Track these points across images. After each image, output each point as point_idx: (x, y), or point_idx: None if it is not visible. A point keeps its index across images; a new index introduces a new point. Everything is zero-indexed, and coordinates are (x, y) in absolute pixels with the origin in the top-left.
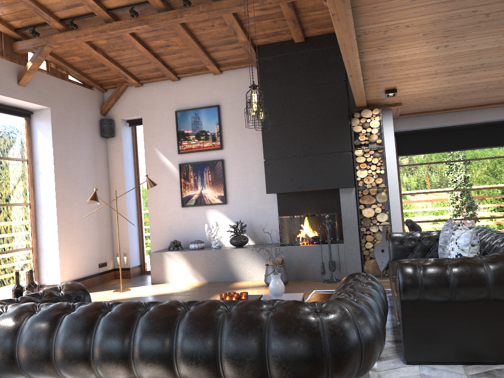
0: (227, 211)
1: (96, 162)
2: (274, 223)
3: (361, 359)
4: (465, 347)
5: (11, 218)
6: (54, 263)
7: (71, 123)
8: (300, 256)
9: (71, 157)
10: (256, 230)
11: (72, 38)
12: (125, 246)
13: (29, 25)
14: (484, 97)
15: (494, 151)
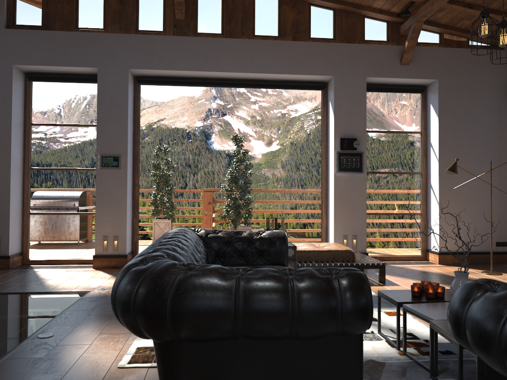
0: None
1: (500, 130)
2: None
3: (132, 316)
4: None
5: (400, 185)
6: (436, 231)
7: (465, 91)
8: None
9: (462, 126)
10: None
11: (429, 7)
12: None
13: (404, 7)
14: None
15: None
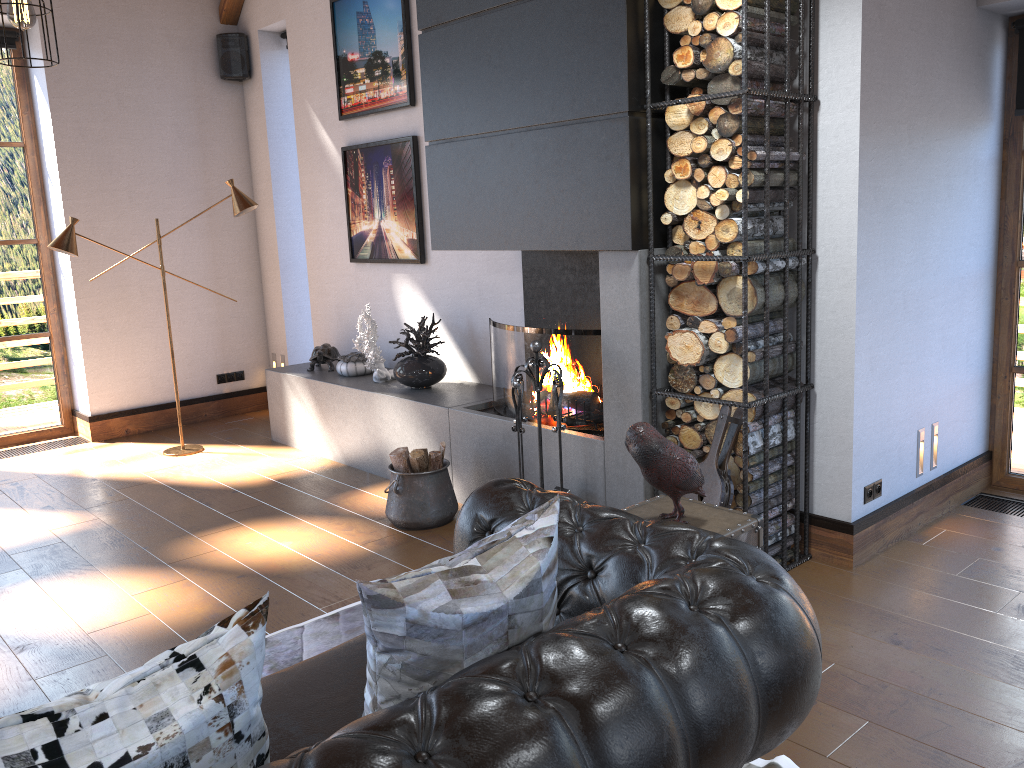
0: (426, 283)
1: (204, 142)
2: None
3: None
4: None
5: None
6: (81, 371)
7: (112, 52)
8: (506, 451)
9: (115, 134)
10: (479, 346)
11: None
12: (281, 341)
13: None
14: None
15: None
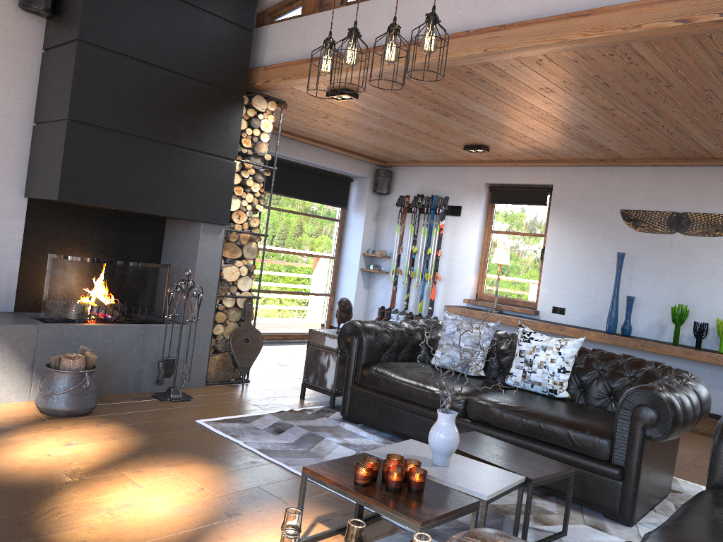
0: None
1: None
2: (7, 264)
3: None
4: (656, 488)
5: None
6: None
7: None
8: (104, 346)
9: None
10: None
11: None
12: None
13: None
14: (349, 136)
15: (293, 203)
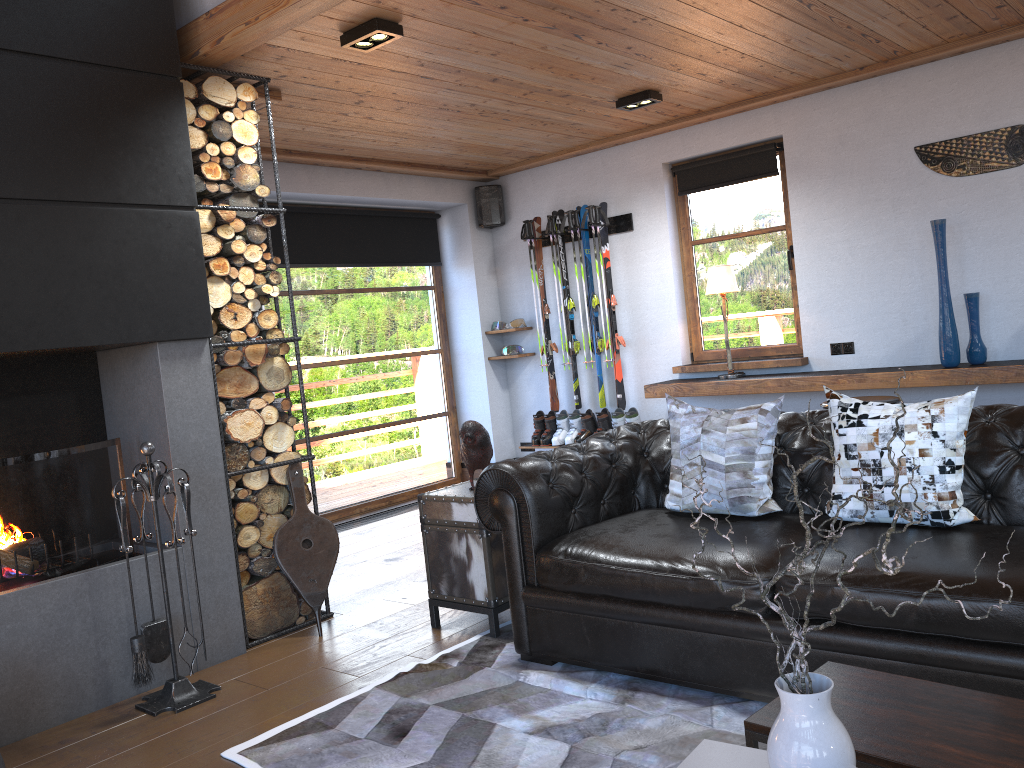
0: None
1: None
2: None
3: None
4: None
5: None
6: None
7: None
8: (8, 639)
9: None
10: None
11: None
12: None
13: None
14: (413, 133)
15: (349, 276)
